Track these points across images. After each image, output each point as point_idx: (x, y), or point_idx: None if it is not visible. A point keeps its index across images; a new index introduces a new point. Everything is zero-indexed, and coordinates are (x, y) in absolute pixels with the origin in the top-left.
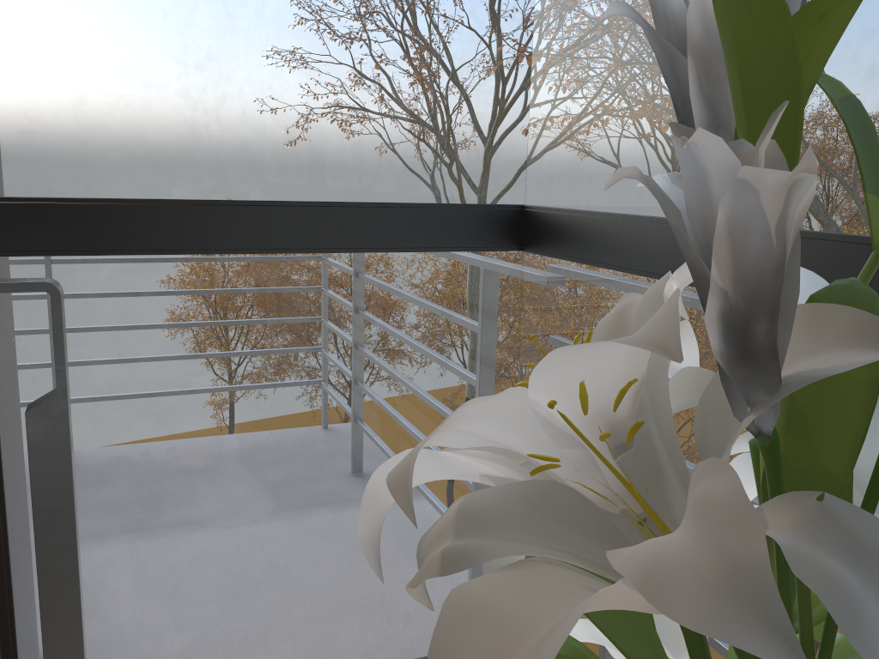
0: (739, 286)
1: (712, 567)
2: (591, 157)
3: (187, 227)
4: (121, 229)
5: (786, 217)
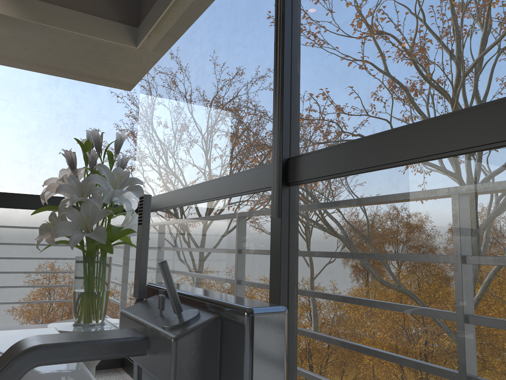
0: (69, 161)
1: (61, 178)
2: (262, 231)
3: (26, 201)
4: (6, 200)
5: (71, 155)
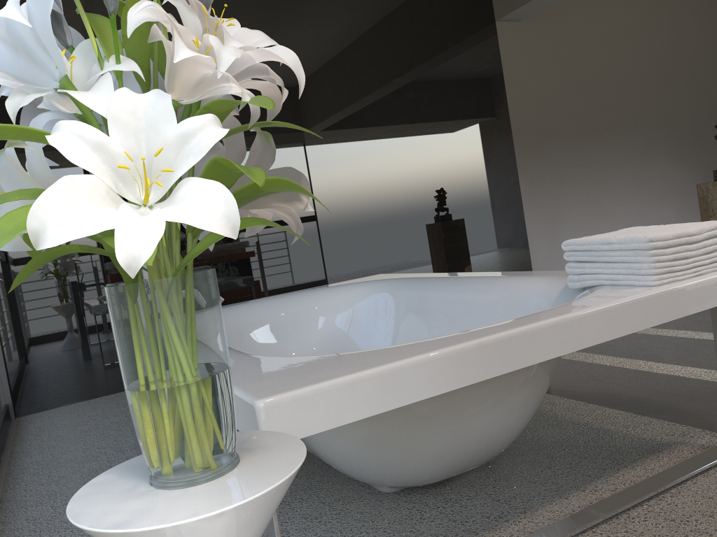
0: None
1: None
2: None
3: None
4: None
5: None
